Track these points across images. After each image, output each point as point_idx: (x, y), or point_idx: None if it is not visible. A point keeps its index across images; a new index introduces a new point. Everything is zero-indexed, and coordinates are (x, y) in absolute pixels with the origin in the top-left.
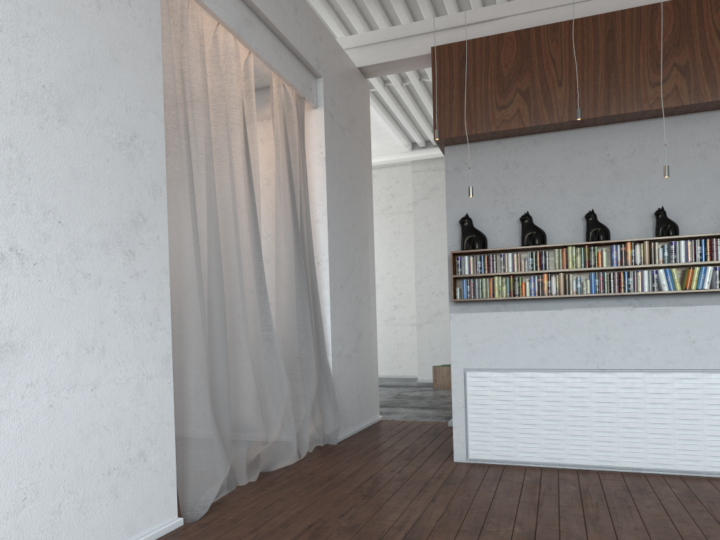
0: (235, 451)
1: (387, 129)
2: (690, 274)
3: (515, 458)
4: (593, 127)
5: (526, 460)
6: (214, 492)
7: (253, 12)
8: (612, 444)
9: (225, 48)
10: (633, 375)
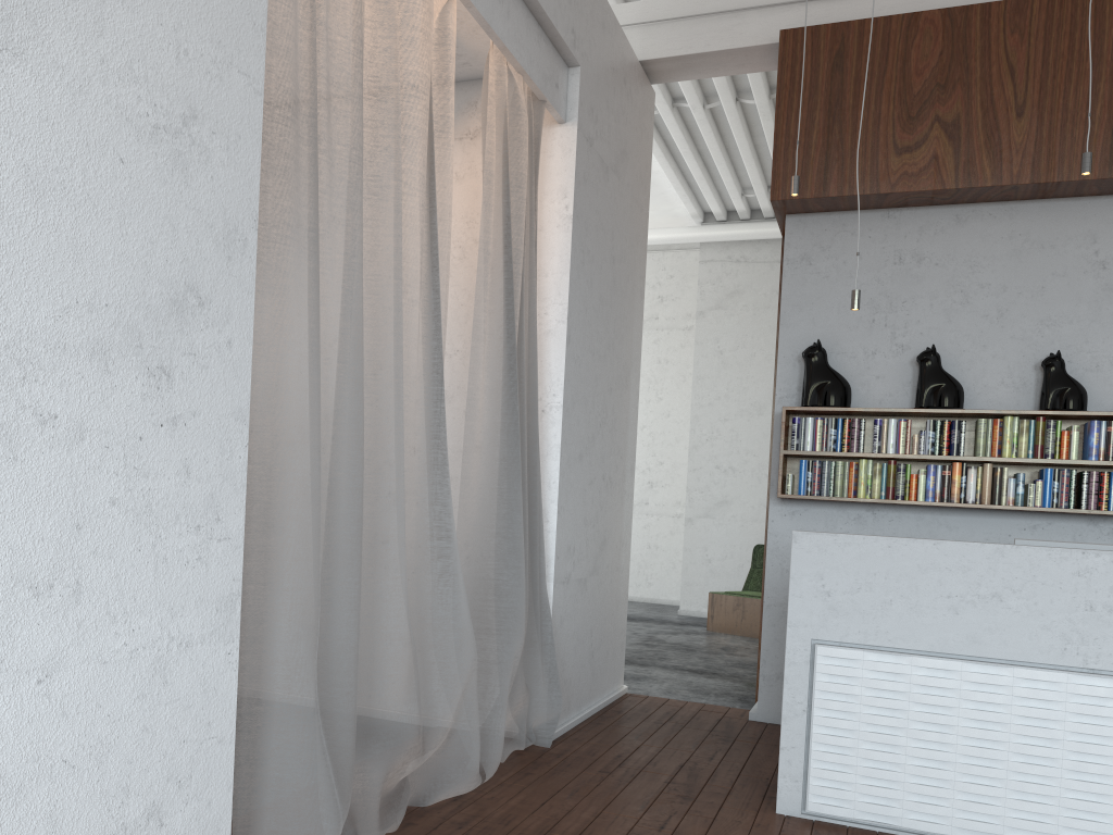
0: (361, 779)
1: (666, 184)
2: None
3: (900, 822)
4: (1072, 199)
5: (923, 828)
6: None
7: None
8: (1102, 819)
9: None
10: None
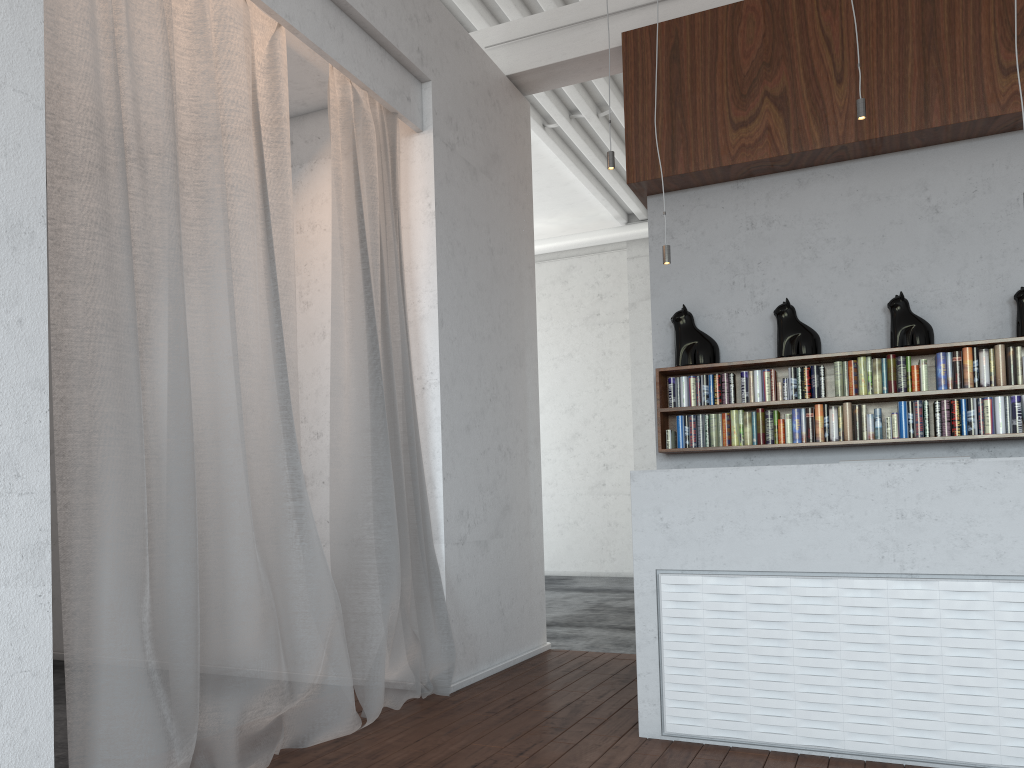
0: (216, 717)
1: (586, 191)
2: None
3: (750, 736)
4: (901, 153)
5: (770, 740)
6: None
7: None
8: (933, 717)
9: (219, 9)
10: (972, 587)
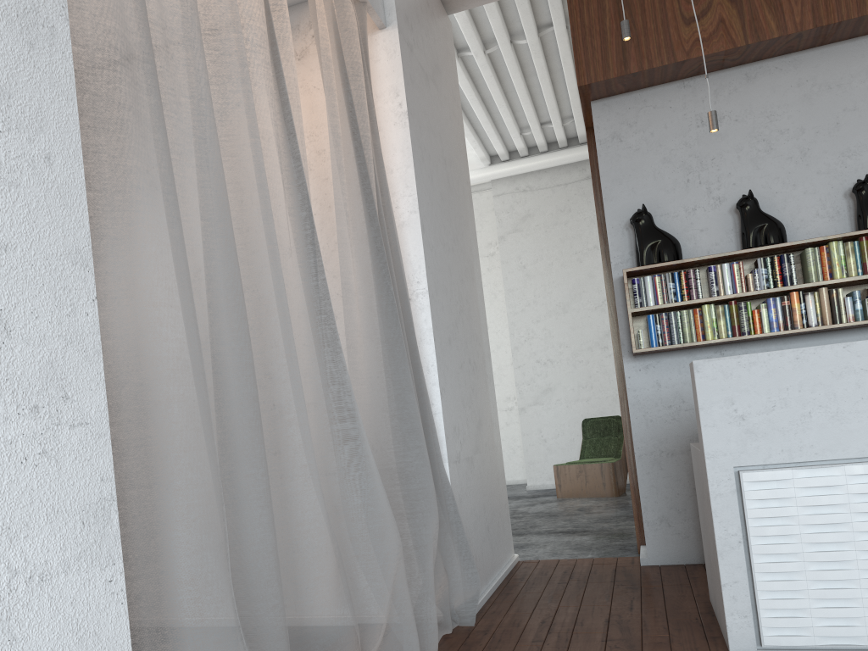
0: None
1: None
2: None
3: (866, 641)
4: (849, 41)
5: None
6: None
7: None
8: None
9: None
10: None
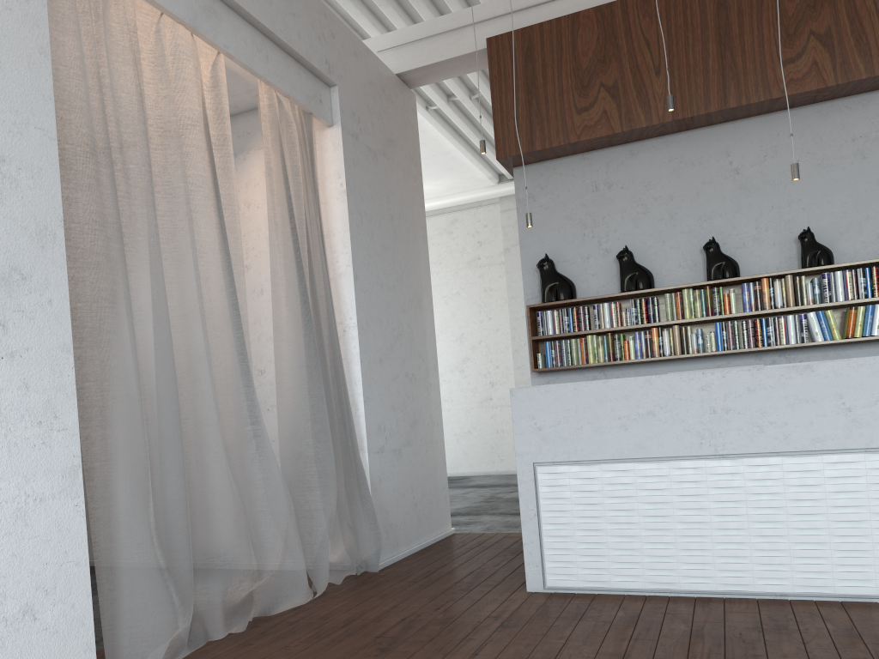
0: (205, 593)
1: (464, 158)
2: (853, 317)
3: (610, 585)
4: (708, 127)
5: (625, 586)
6: (157, 655)
7: None
8: (743, 560)
9: (174, 46)
10: (767, 462)
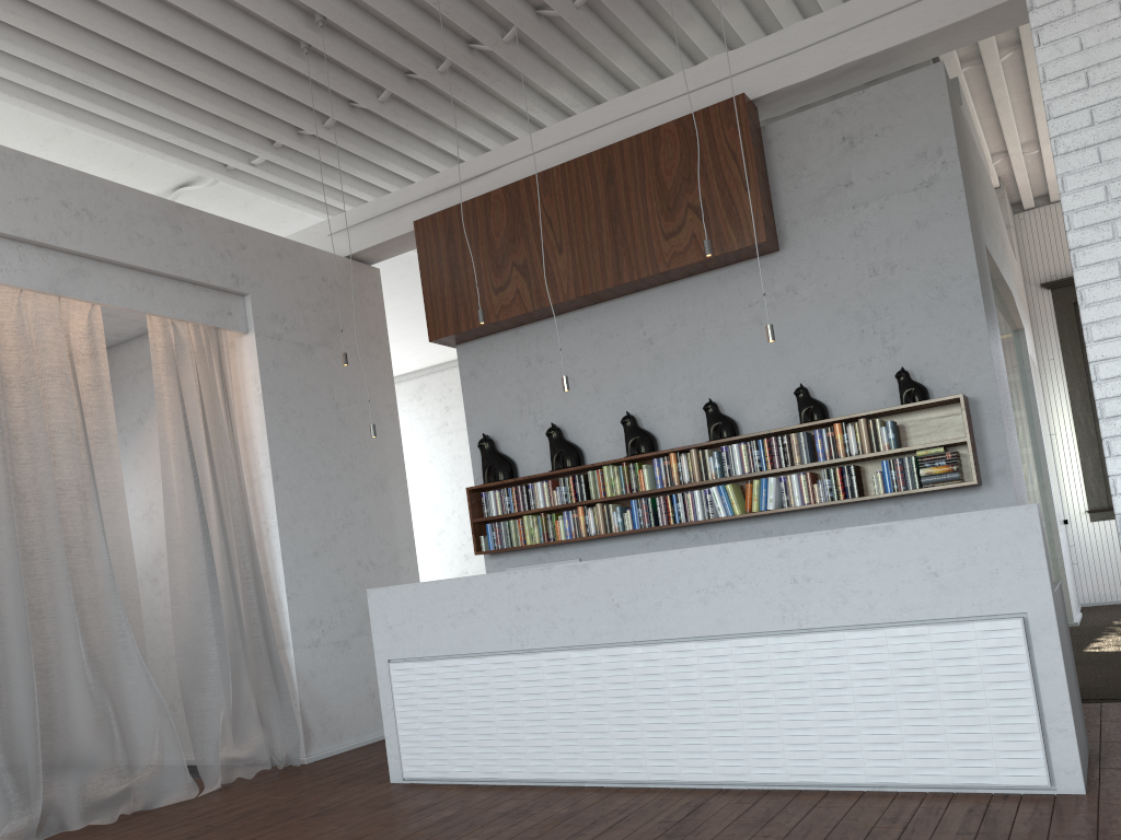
0: (63, 789)
1: None
2: (748, 491)
3: (450, 775)
4: (623, 298)
5: (461, 776)
6: None
7: (86, 257)
8: (548, 750)
9: (35, 314)
10: (558, 656)
